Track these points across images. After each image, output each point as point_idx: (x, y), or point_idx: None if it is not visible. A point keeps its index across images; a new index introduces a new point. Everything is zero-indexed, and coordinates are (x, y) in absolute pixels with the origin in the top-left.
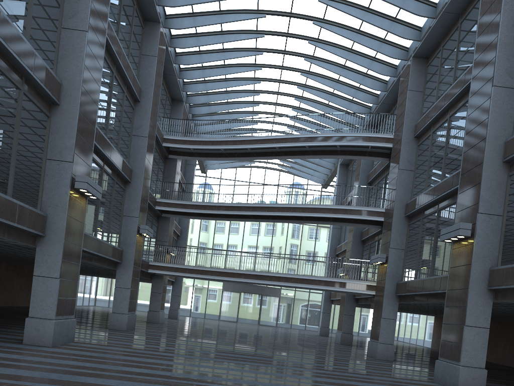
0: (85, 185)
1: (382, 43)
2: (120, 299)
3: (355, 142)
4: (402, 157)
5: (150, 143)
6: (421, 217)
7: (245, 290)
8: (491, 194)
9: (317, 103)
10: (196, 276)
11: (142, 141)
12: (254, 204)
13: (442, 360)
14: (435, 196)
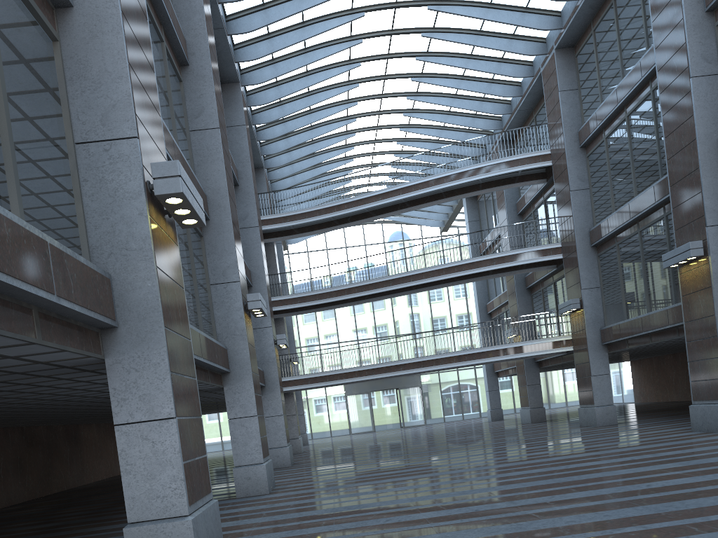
0: (260, 304)
1: (512, 41)
2: (274, 430)
3: (505, 170)
4: (571, 175)
5: (261, 233)
6: (616, 244)
7: (376, 388)
8: (717, 201)
9: (429, 128)
10: (341, 382)
11: (253, 233)
12: (393, 275)
13: (698, 404)
14: (633, 215)
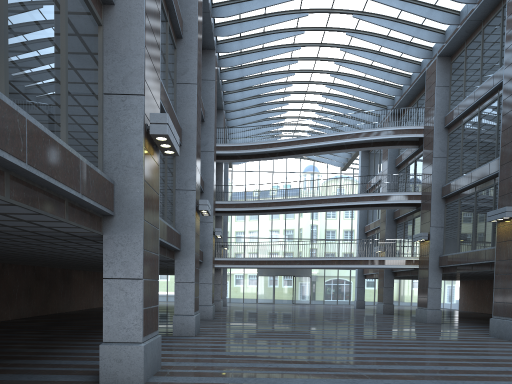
0: (207, 207)
1: (408, 46)
2: (204, 293)
3: (390, 136)
4: (435, 146)
5: (215, 156)
6: (459, 199)
7: (279, 273)
8: None
9: (343, 97)
10: (255, 266)
11: (209, 156)
12: (302, 198)
13: (496, 318)
14: (473, 181)
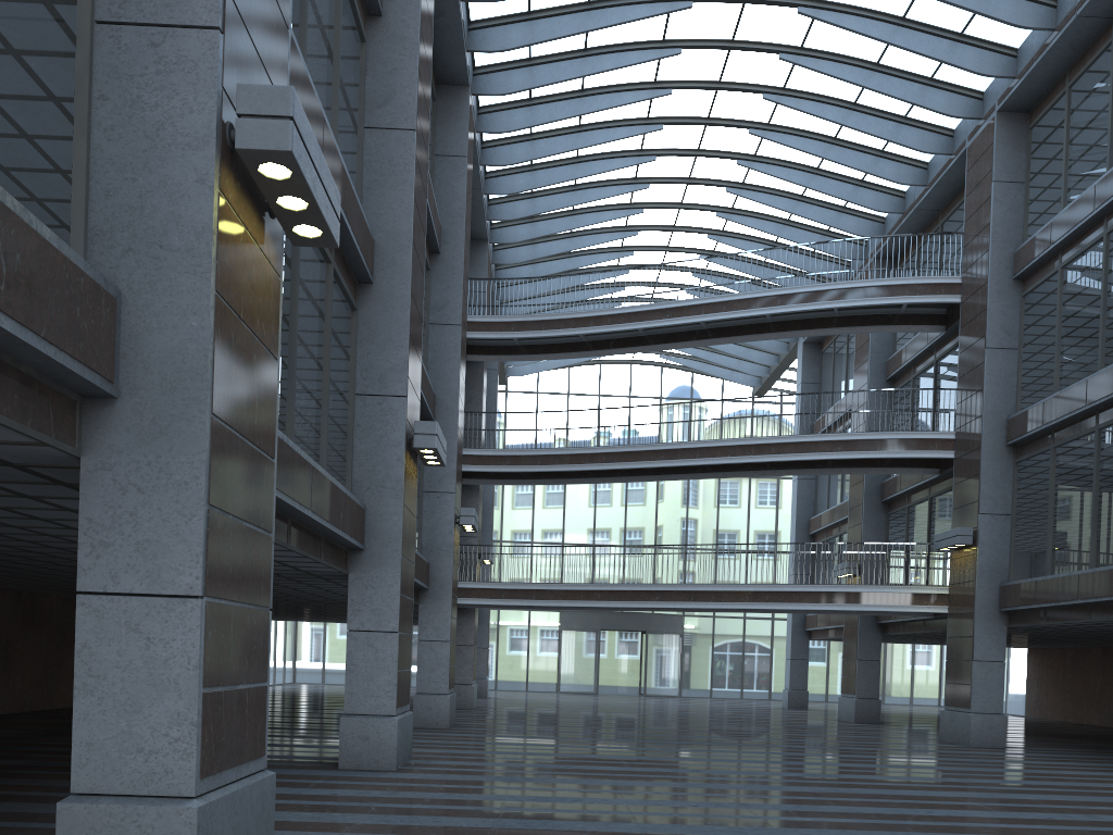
0: (435, 441)
1: (927, 88)
2: (431, 664)
3: (881, 299)
4: (991, 323)
5: (463, 338)
6: (1052, 446)
7: (610, 625)
8: None
9: (765, 219)
10: (554, 603)
11: (450, 335)
12: (669, 444)
13: None
14: (1092, 400)
